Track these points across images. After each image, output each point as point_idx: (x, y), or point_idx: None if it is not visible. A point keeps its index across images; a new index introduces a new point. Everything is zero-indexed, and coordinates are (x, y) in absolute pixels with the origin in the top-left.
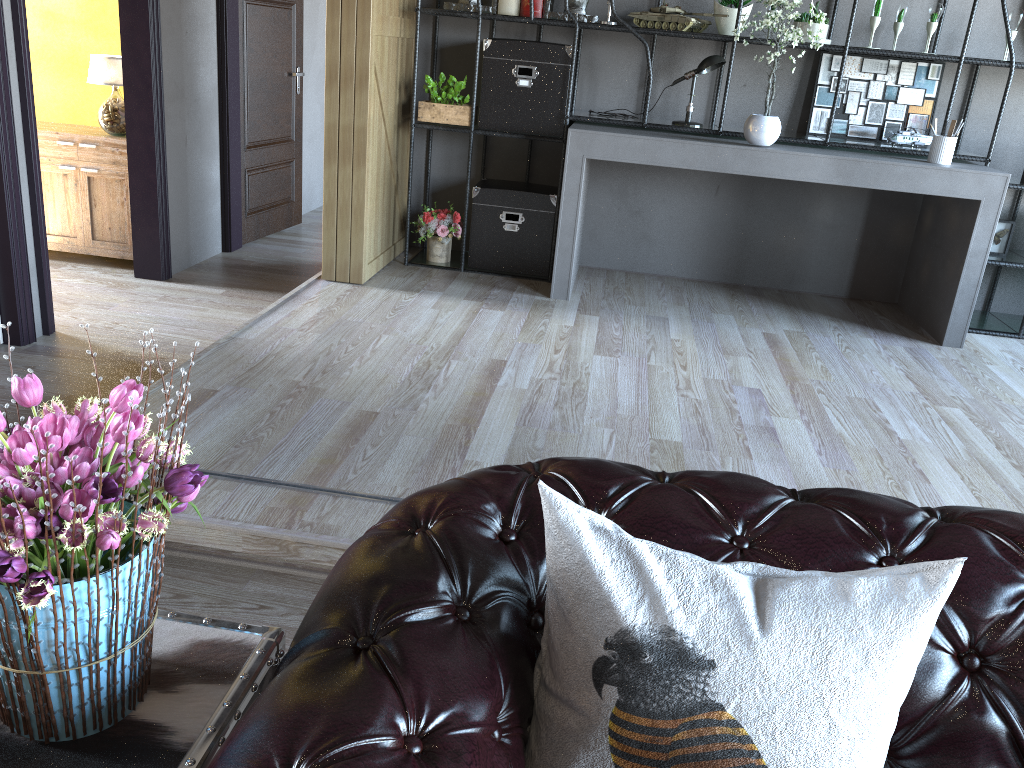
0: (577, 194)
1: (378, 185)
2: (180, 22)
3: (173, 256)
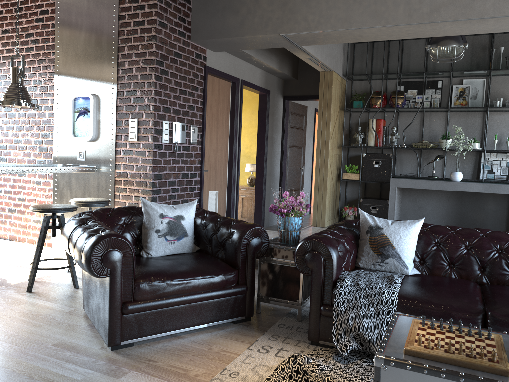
0: (394, 198)
1: (330, 197)
2: (271, 153)
3: (264, 222)
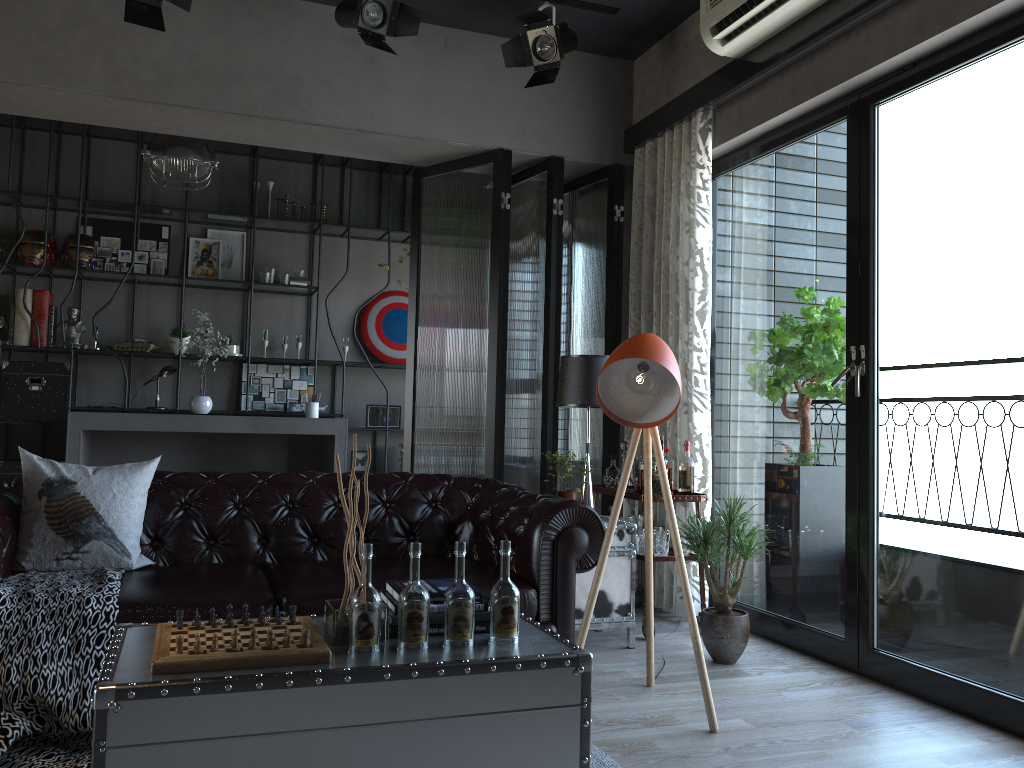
0: (78, 453)
1: None
2: None
3: None
